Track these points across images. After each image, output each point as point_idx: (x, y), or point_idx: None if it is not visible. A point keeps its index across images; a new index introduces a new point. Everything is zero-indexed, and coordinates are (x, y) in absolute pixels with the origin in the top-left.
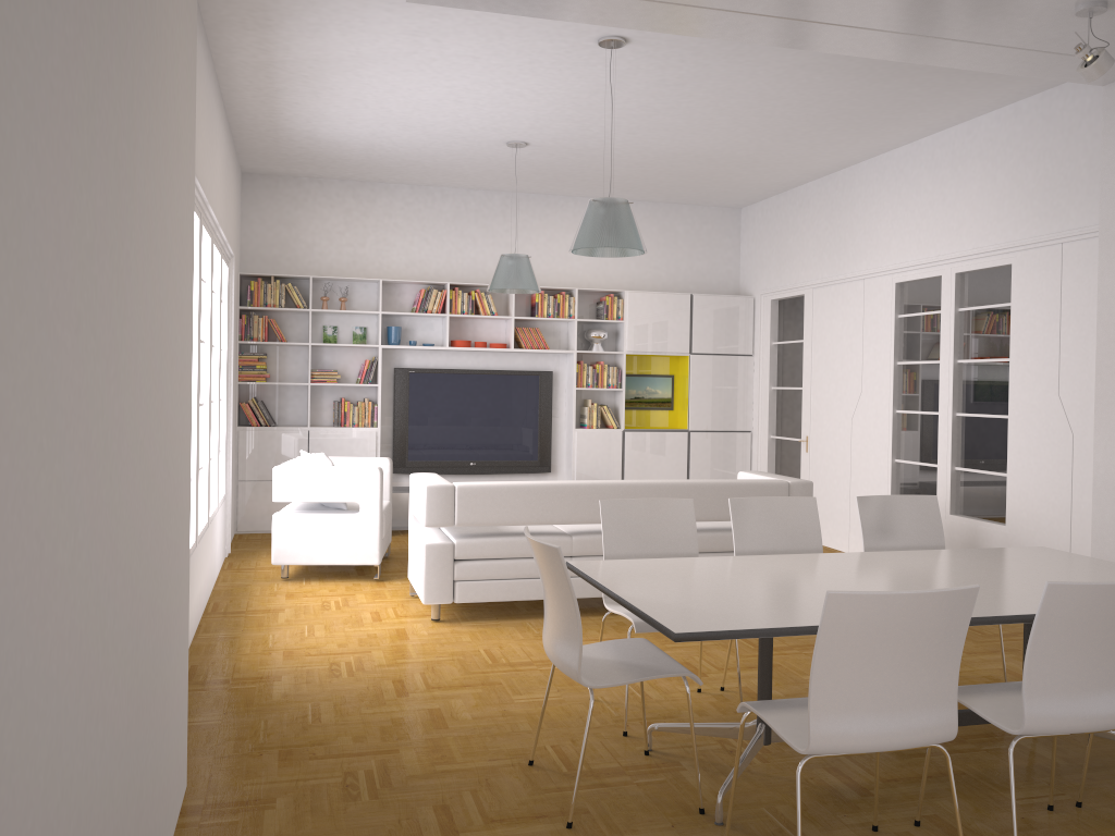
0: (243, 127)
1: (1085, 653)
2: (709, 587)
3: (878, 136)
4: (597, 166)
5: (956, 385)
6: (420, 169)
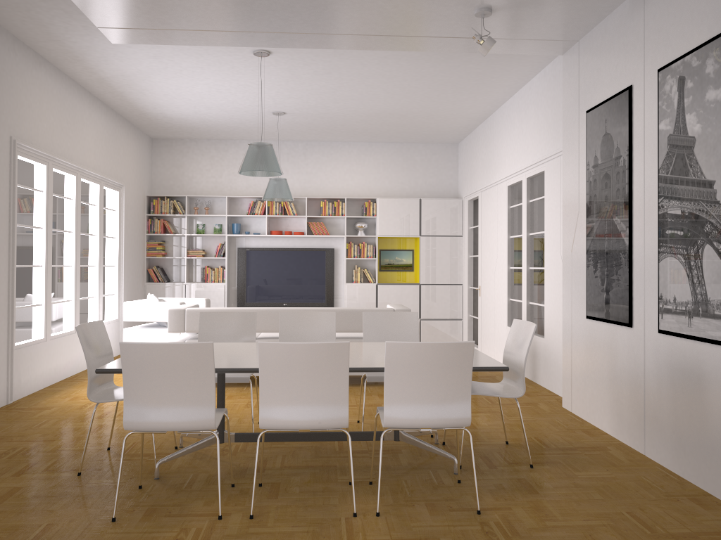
0: (126, 114)
1: (292, 383)
2: None
3: (485, 94)
4: (339, 123)
5: (529, 249)
6: (243, 131)
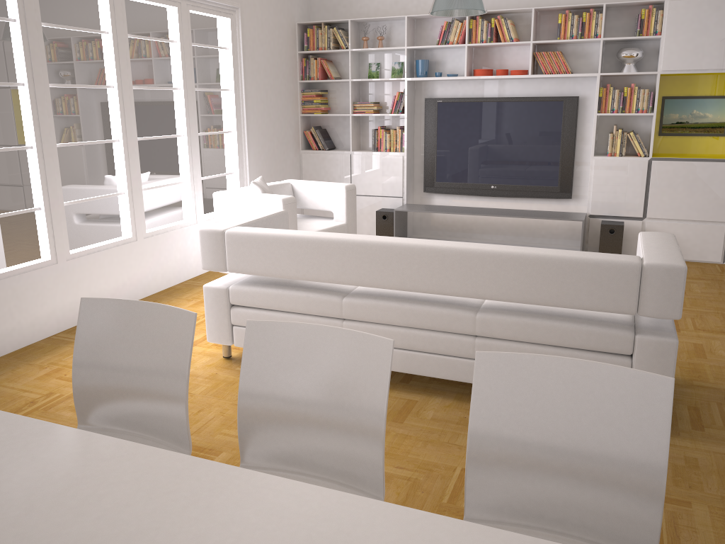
0: None
1: None
2: None
3: None
4: None
5: None
6: None
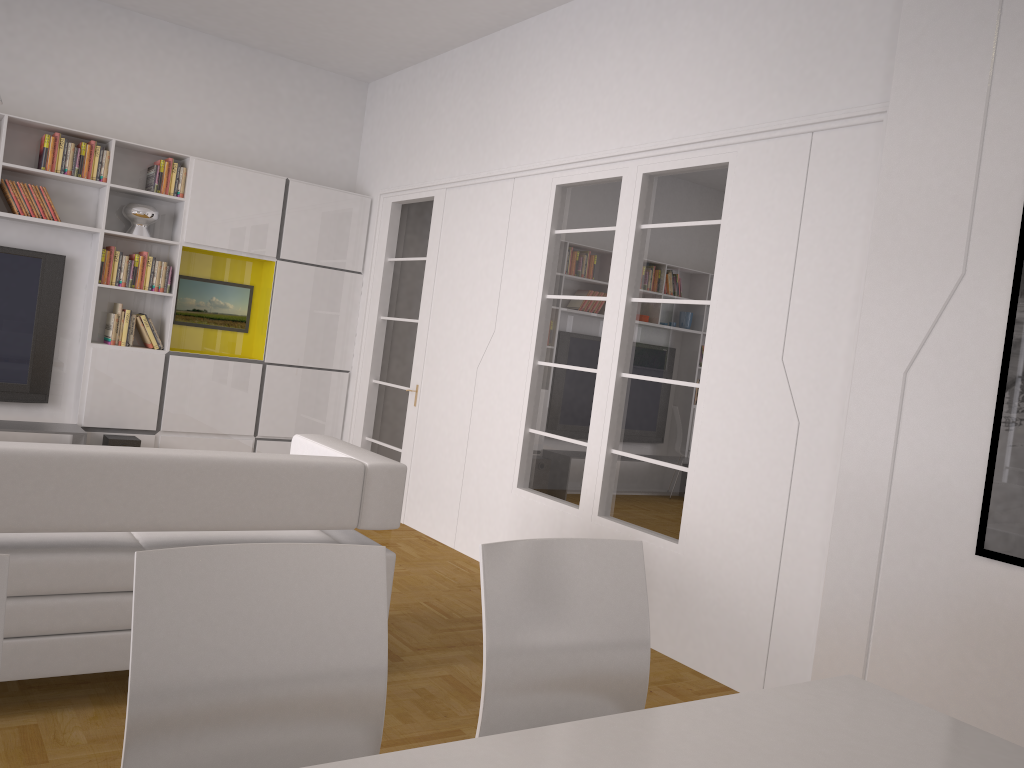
0: None
1: None
2: None
3: None
4: None
5: (626, 334)
6: None
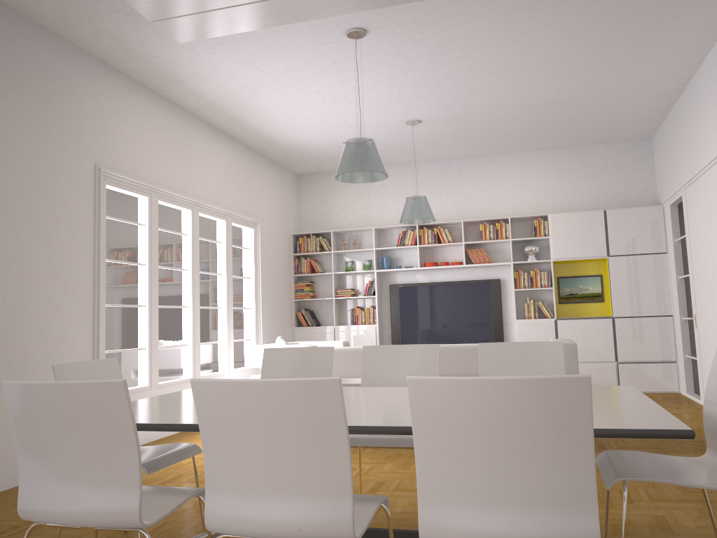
0: (257, 146)
1: (250, 454)
2: None
3: (671, 50)
4: (489, 126)
5: None
6: (385, 153)
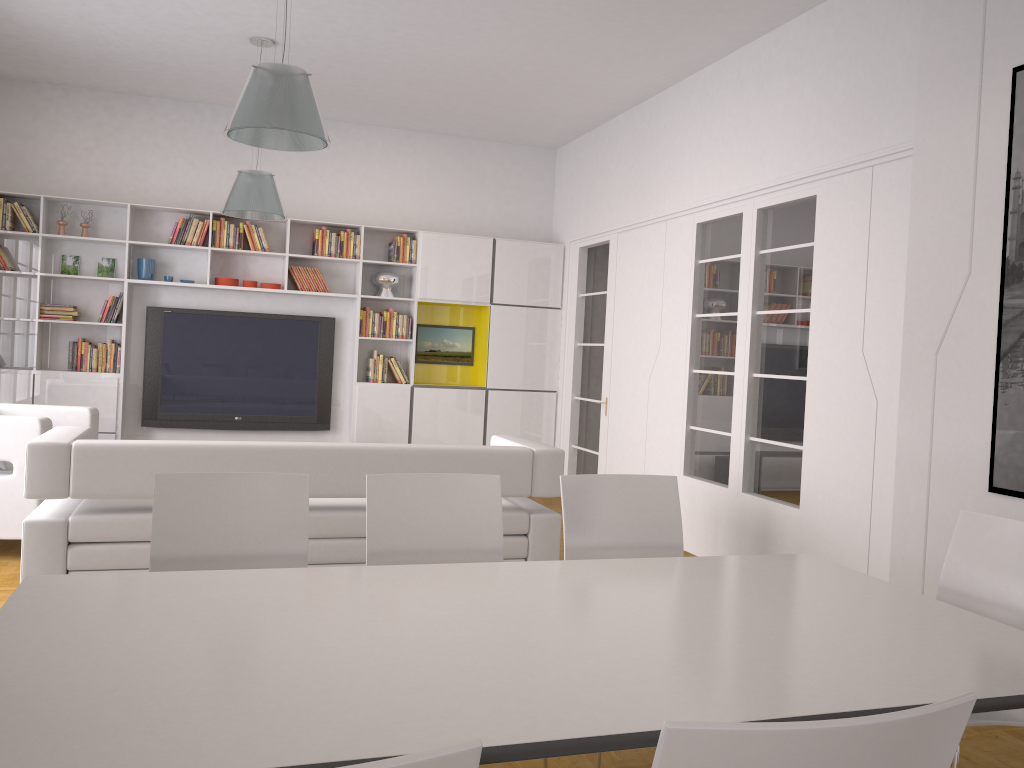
0: None
1: None
2: (174, 643)
3: (678, 49)
4: (373, 80)
5: (754, 341)
6: (172, 76)
